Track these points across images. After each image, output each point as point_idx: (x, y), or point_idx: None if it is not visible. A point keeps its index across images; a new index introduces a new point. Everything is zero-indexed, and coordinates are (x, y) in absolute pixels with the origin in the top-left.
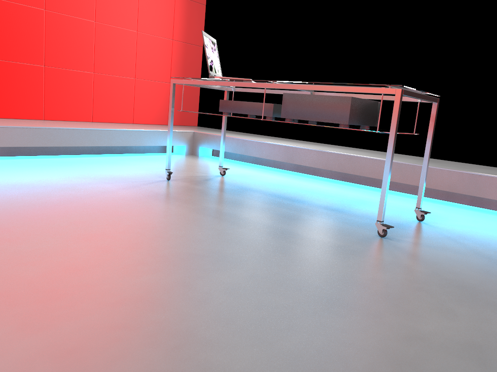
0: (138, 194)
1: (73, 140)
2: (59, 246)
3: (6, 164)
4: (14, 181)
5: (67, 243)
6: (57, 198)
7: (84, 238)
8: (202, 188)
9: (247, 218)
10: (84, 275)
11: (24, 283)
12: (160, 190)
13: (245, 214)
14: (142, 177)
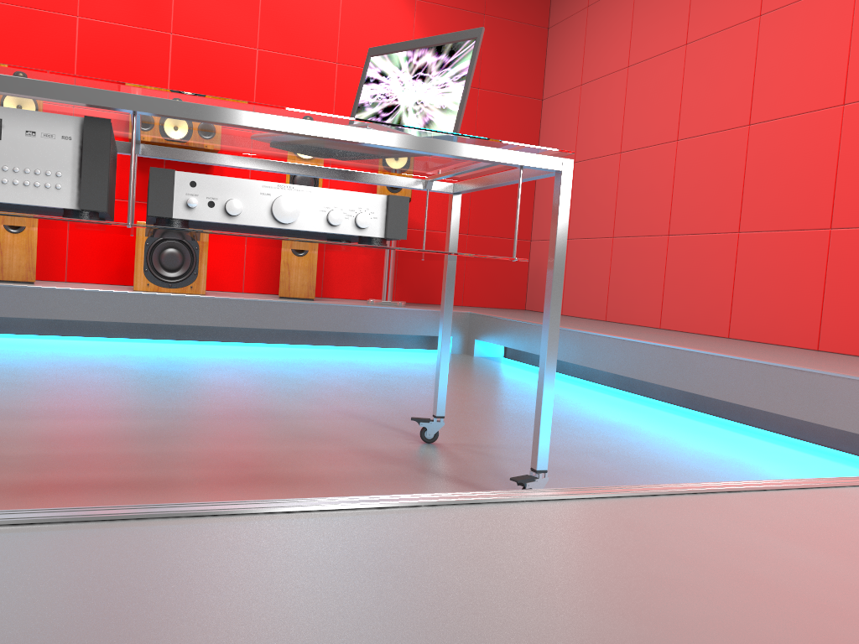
0: (285, 409)
1: (729, 386)
2: (92, 370)
3: (581, 399)
4: (420, 389)
5: (96, 371)
6: (291, 387)
7: (103, 375)
8: (312, 446)
9: (30, 420)
10: (11, 366)
11: (30, 360)
12: (312, 422)
13: (53, 424)
14: (468, 434)
